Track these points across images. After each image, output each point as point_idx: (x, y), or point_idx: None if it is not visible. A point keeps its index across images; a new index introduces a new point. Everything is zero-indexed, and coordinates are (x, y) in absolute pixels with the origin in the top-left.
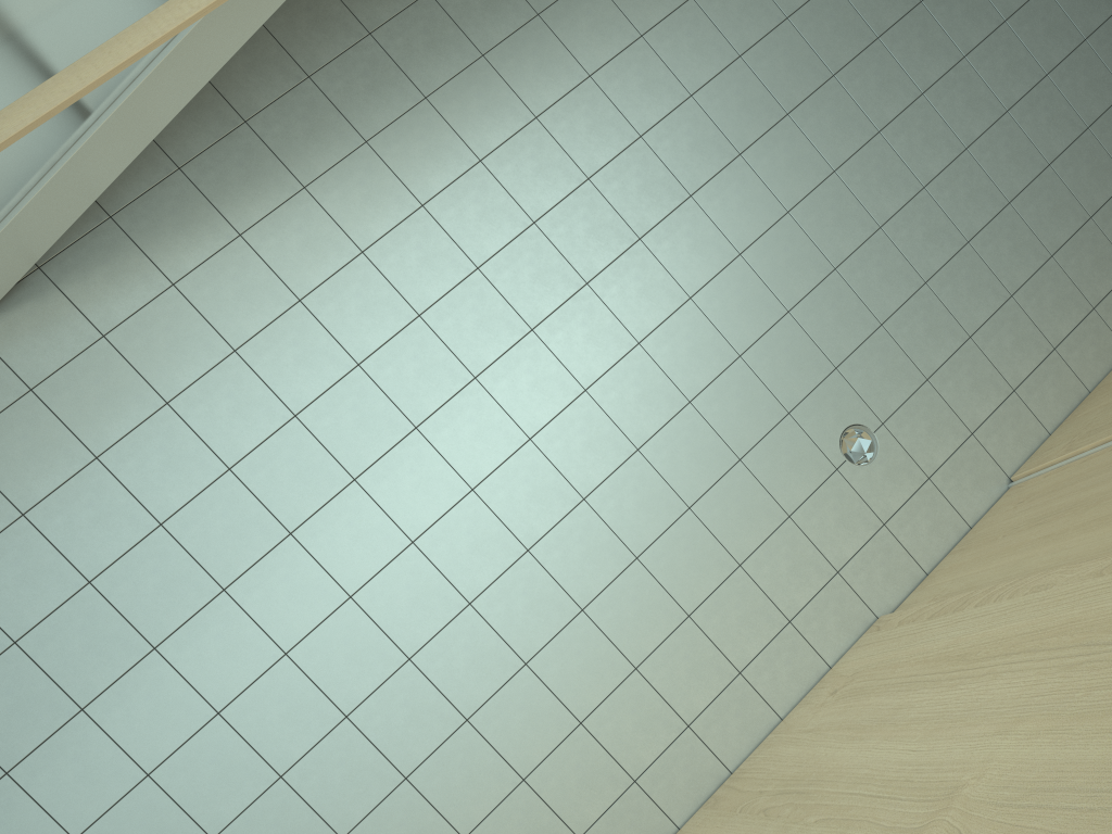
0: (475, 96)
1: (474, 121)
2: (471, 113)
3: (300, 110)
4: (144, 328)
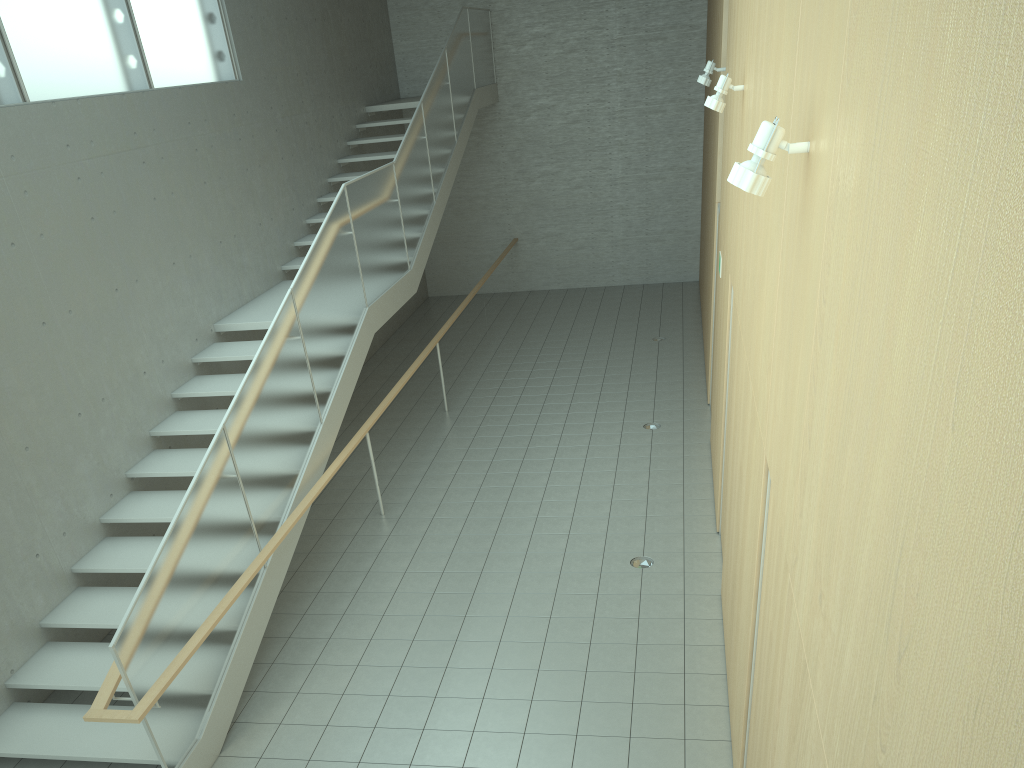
0: (375, 580)
1: (381, 585)
2: (378, 585)
3: (309, 622)
4: (297, 710)
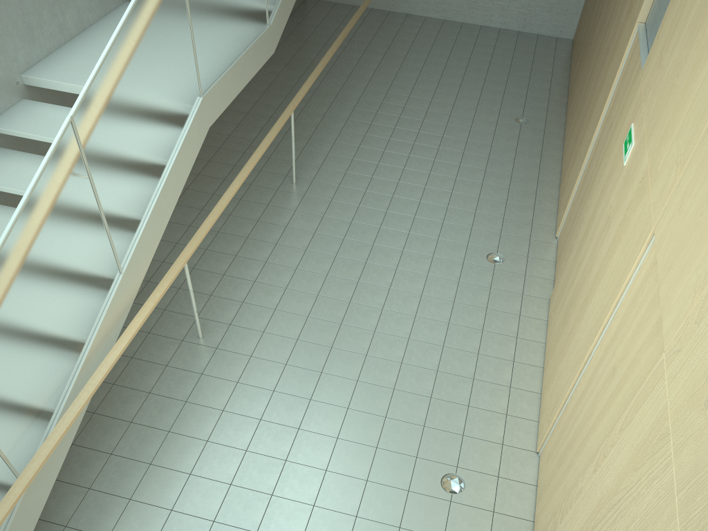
0: (173, 449)
1: (178, 459)
2: (175, 457)
3: (91, 504)
4: None
